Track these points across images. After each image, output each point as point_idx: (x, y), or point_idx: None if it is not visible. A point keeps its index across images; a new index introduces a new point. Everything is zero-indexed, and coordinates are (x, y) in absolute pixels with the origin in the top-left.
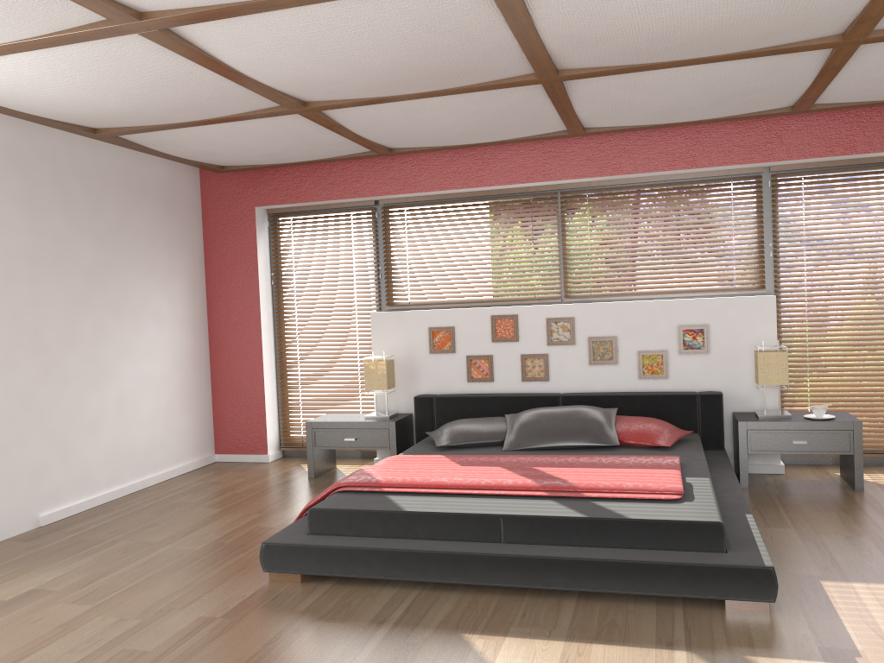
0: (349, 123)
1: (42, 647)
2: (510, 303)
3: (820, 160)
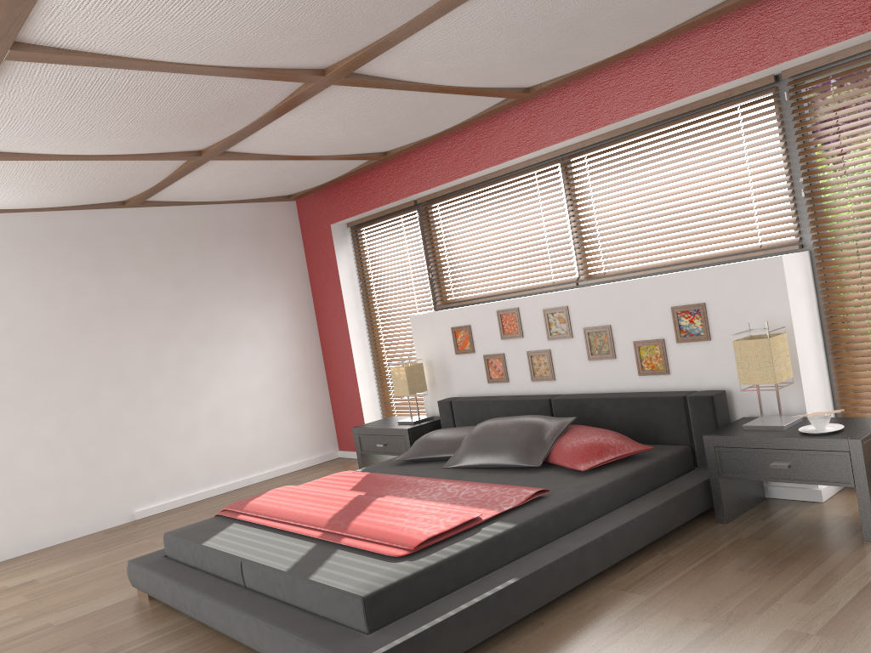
0: (275, 152)
1: None
2: (532, 292)
3: (842, 46)
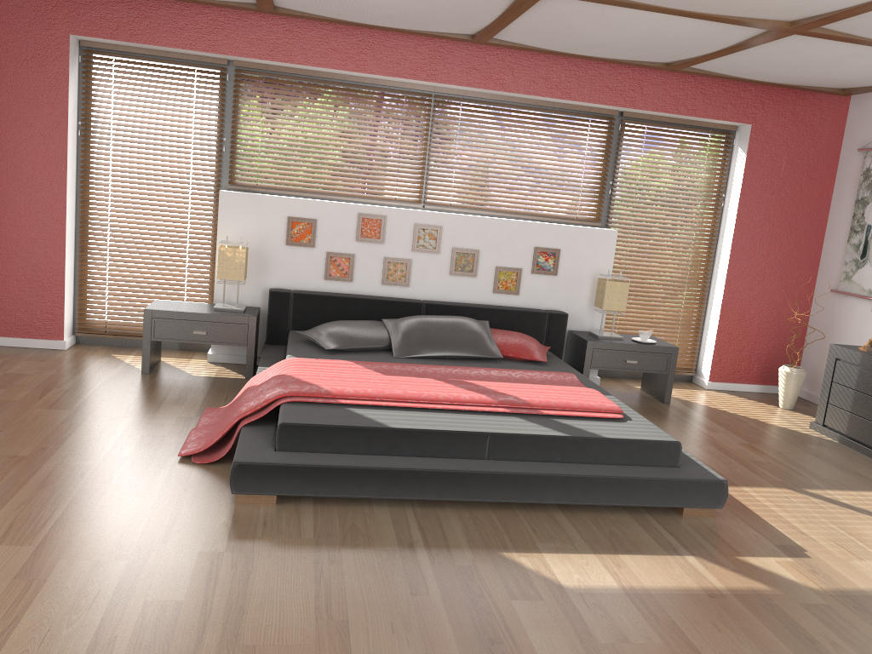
0: None
1: (25, 609)
2: (370, 201)
3: (664, 115)
